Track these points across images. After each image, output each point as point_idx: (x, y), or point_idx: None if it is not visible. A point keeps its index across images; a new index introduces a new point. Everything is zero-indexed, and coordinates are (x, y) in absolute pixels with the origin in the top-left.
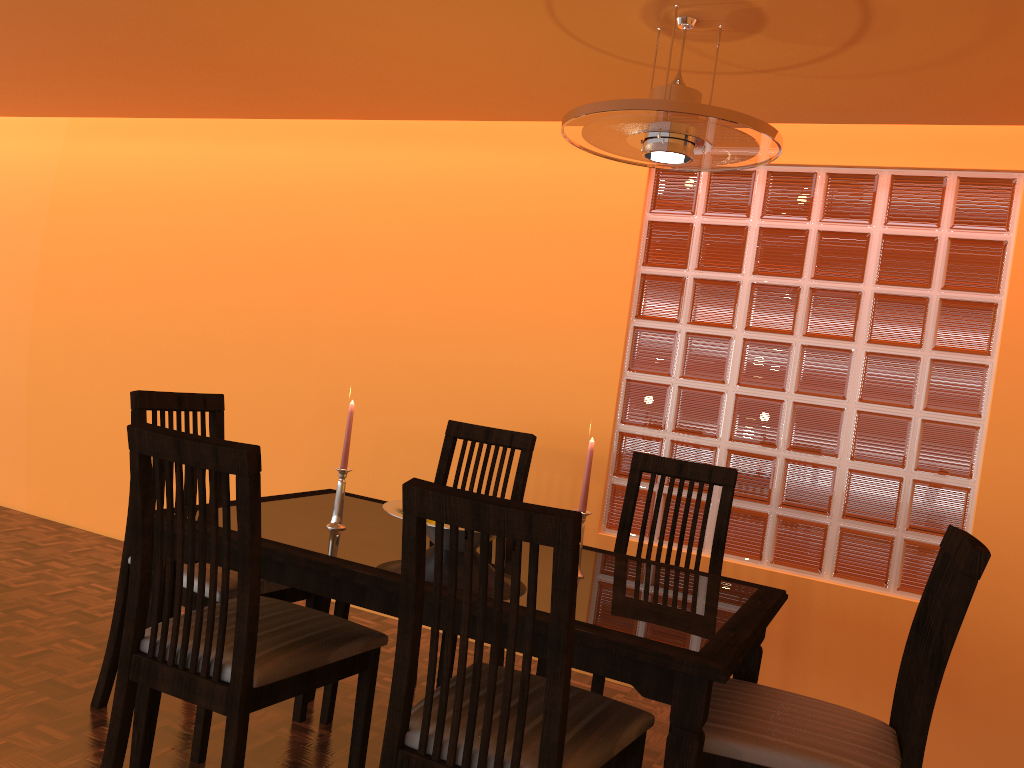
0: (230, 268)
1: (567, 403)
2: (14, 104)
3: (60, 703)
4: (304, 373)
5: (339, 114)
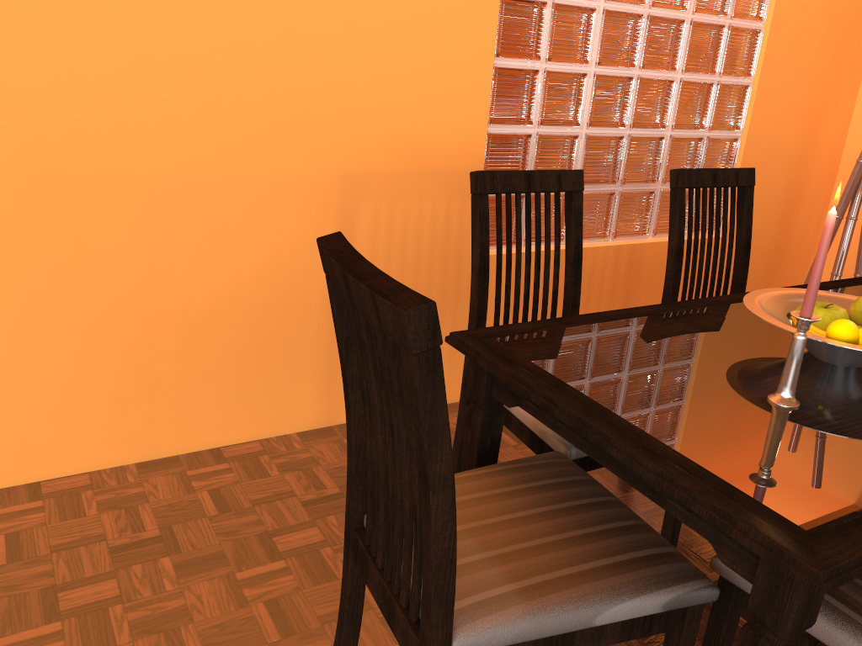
0: None
1: (435, 107)
2: None
3: None
4: None
5: None
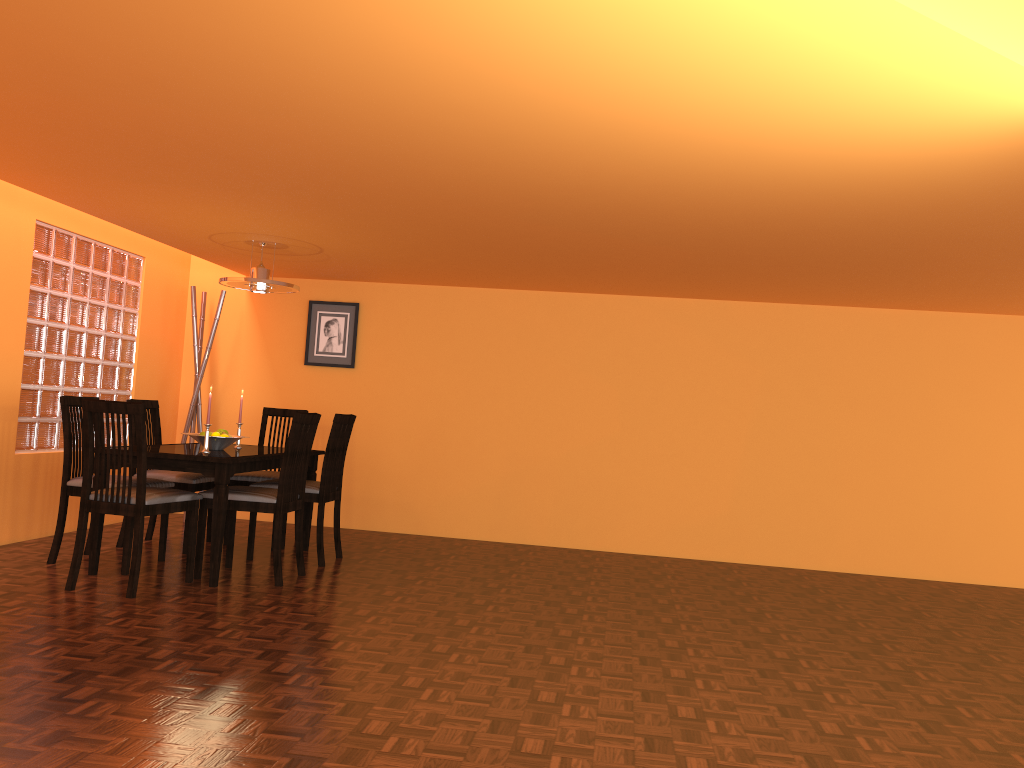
0: None
1: None
2: None
3: (133, 602)
4: None
5: None
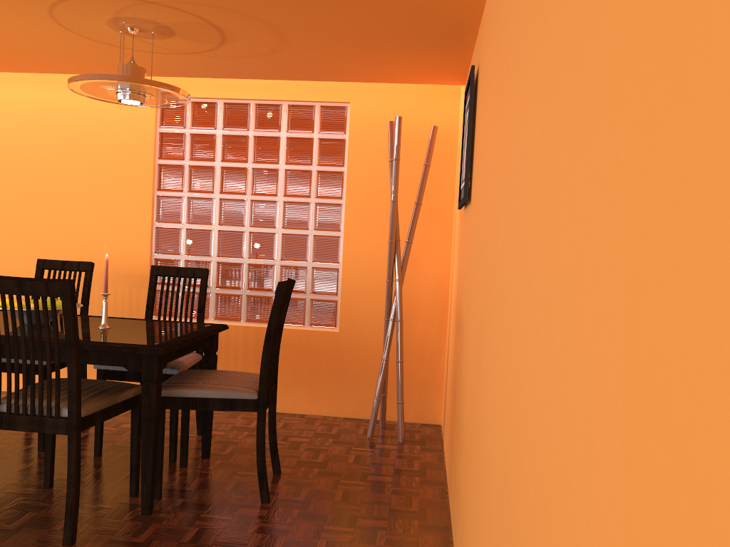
0: None
1: (121, 244)
2: None
3: None
4: None
5: None
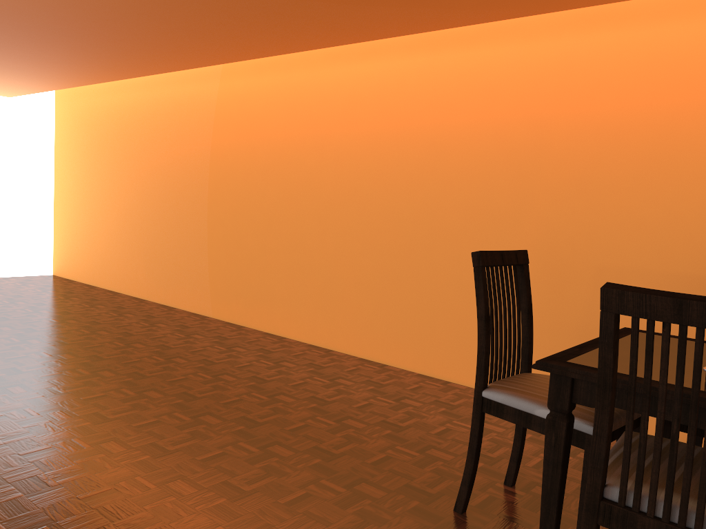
0: (448, 150)
1: None
2: (291, 42)
3: (429, 508)
4: (520, 228)
5: (580, 3)
